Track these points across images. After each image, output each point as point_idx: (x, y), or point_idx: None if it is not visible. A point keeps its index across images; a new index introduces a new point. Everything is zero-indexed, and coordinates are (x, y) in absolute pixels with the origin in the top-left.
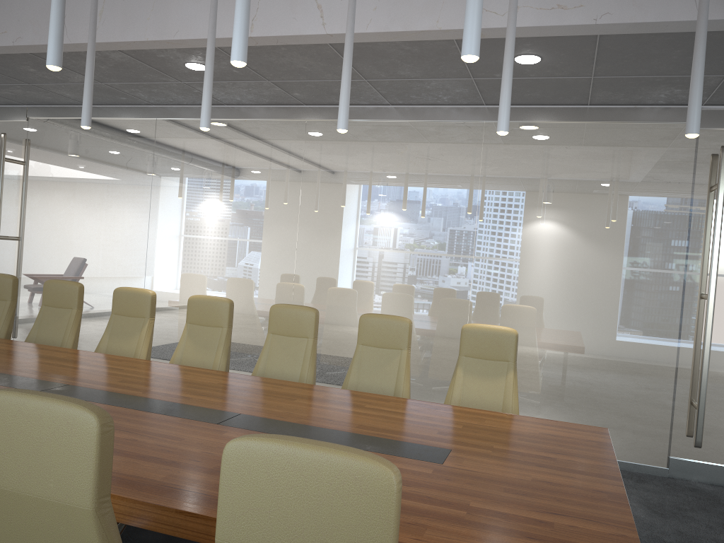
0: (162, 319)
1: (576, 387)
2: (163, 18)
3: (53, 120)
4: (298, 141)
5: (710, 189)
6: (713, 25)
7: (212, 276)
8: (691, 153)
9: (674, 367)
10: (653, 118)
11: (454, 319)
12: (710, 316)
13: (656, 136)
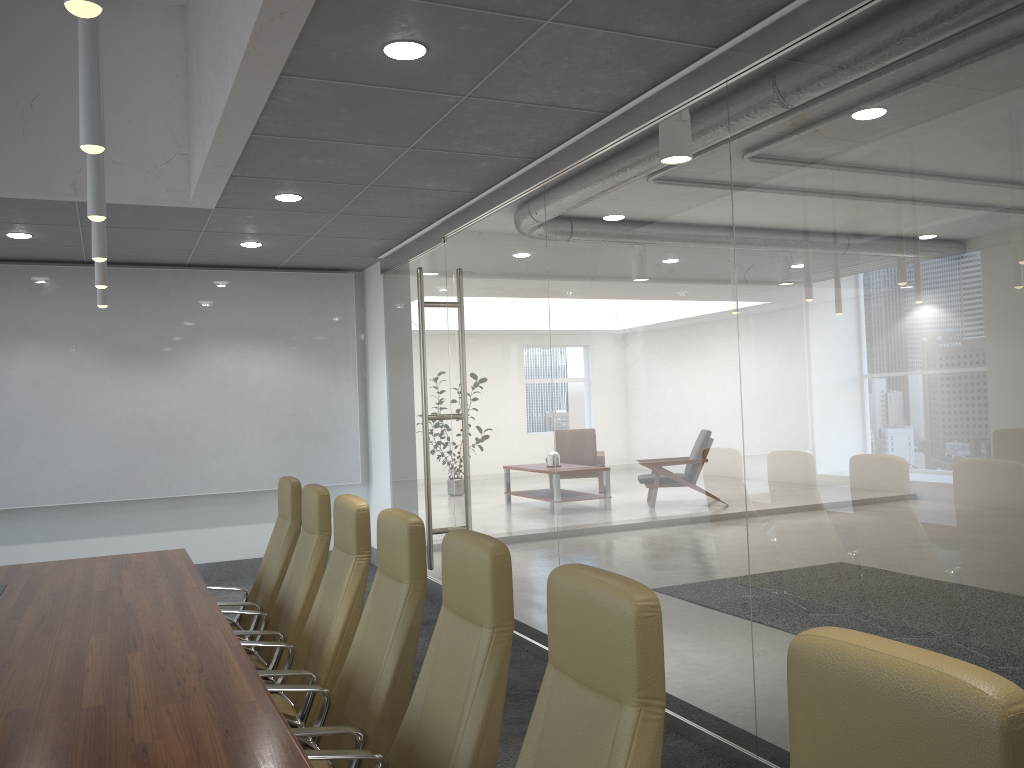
0: (579, 542)
1: None
2: None
3: (461, 231)
4: (718, 134)
5: None
6: None
7: (627, 457)
8: None
9: None
10: None
11: None
12: None
13: None
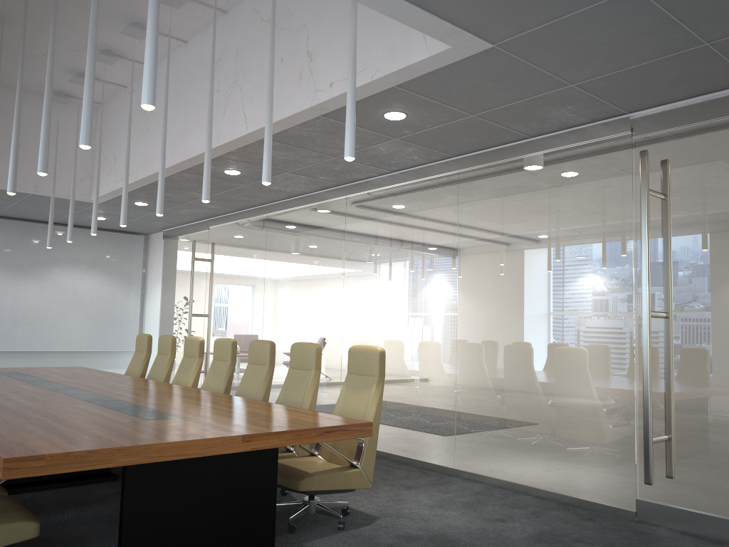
0: None
1: (544, 419)
2: (186, 145)
3: (219, 227)
4: (342, 214)
5: (651, 197)
6: (448, 56)
7: (296, 332)
8: (626, 164)
9: (631, 395)
10: (587, 137)
11: (446, 356)
12: (645, 334)
13: (593, 154)
